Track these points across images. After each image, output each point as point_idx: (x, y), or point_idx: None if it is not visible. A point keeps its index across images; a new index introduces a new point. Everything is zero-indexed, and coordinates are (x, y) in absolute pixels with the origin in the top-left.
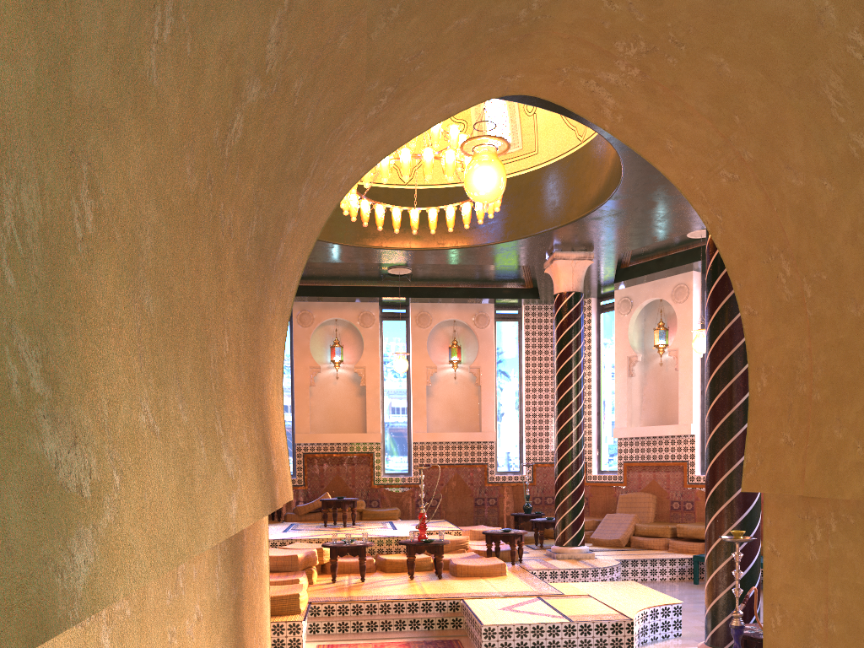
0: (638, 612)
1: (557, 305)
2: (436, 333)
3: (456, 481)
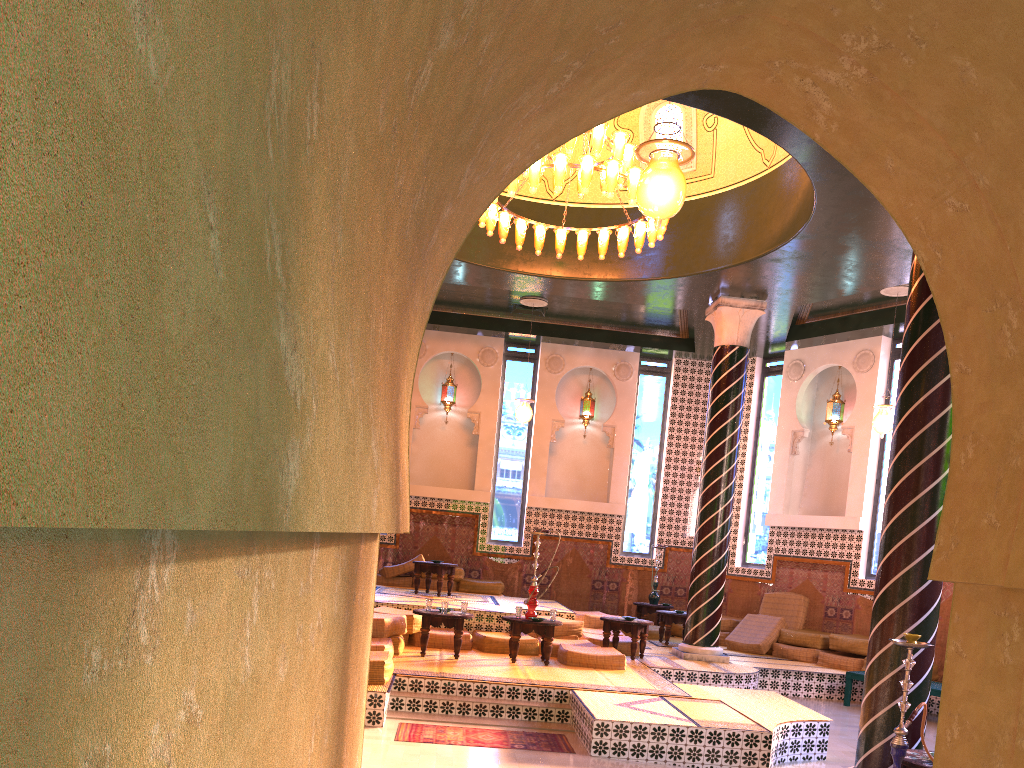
0: (778, 725)
1: (716, 360)
2: (568, 381)
3: (573, 557)
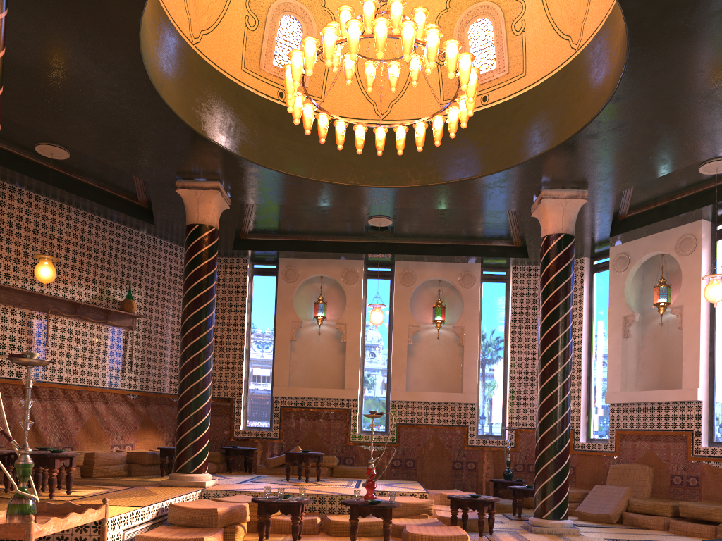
0: None
1: (544, 249)
2: (421, 293)
3: (434, 442)
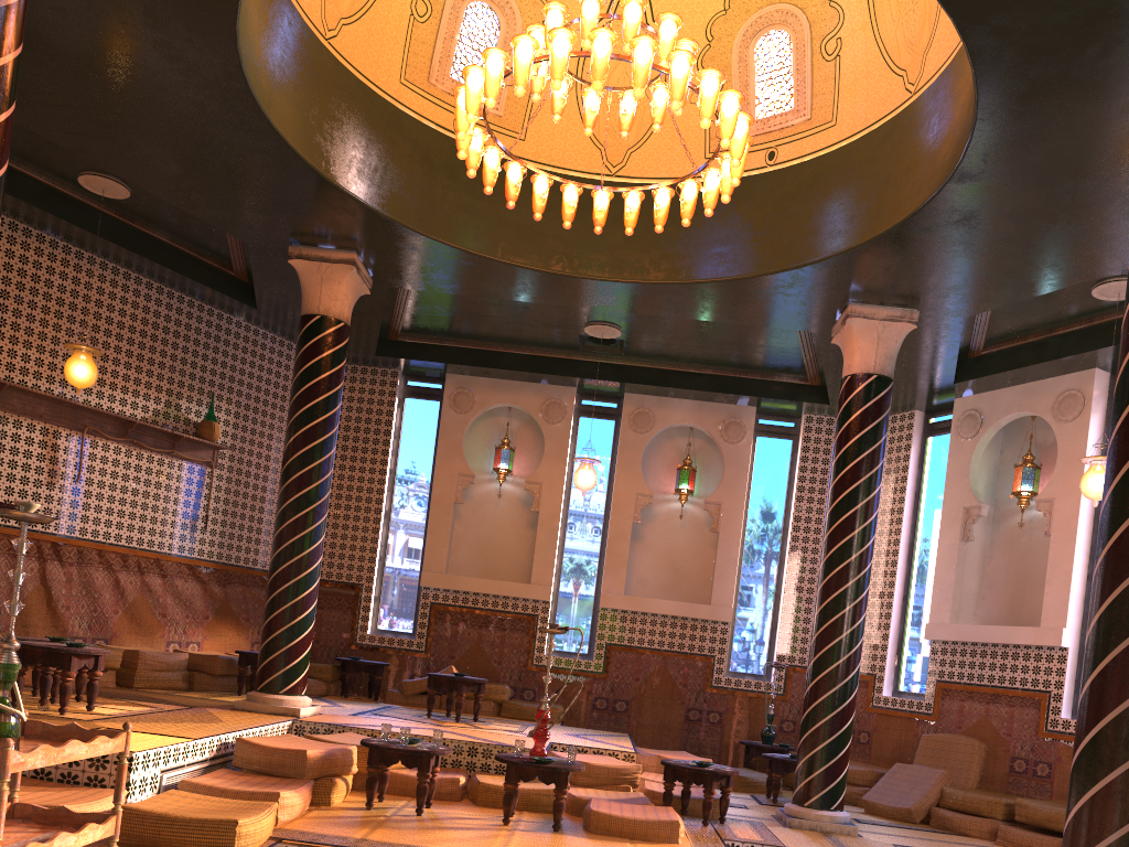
0: None
1: (844, 396)
2: (662, 446)
3: (661, 677)
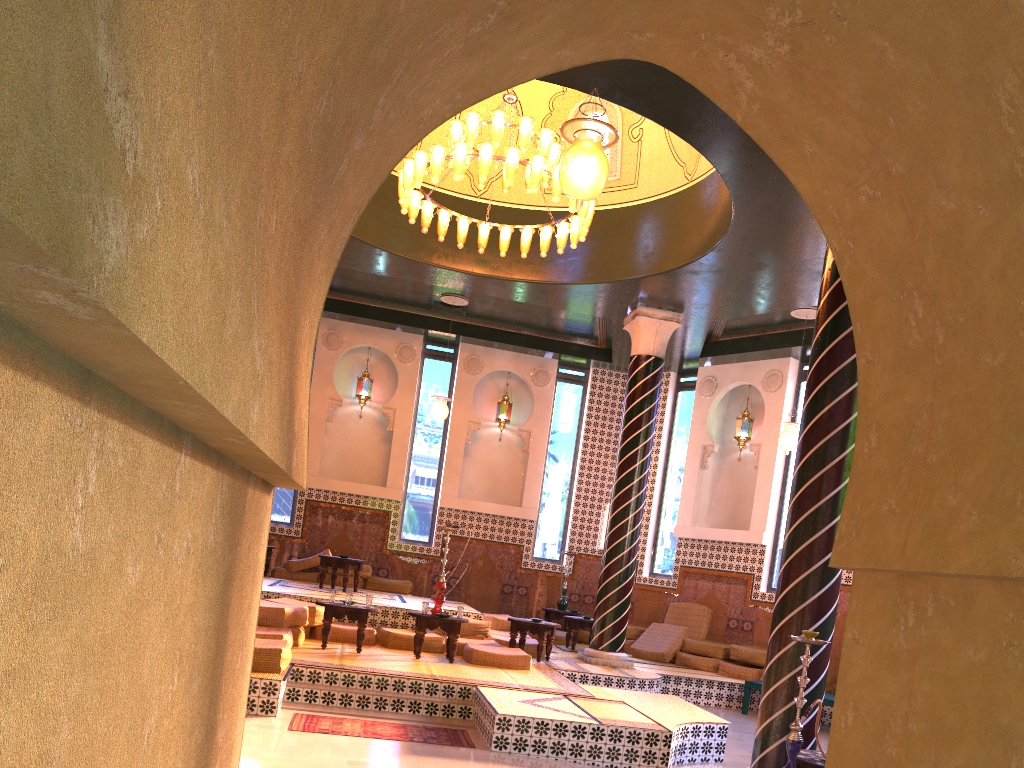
0: (678, 725)
1: (632, 369)
2: (486, 384)
3: (484, 560)
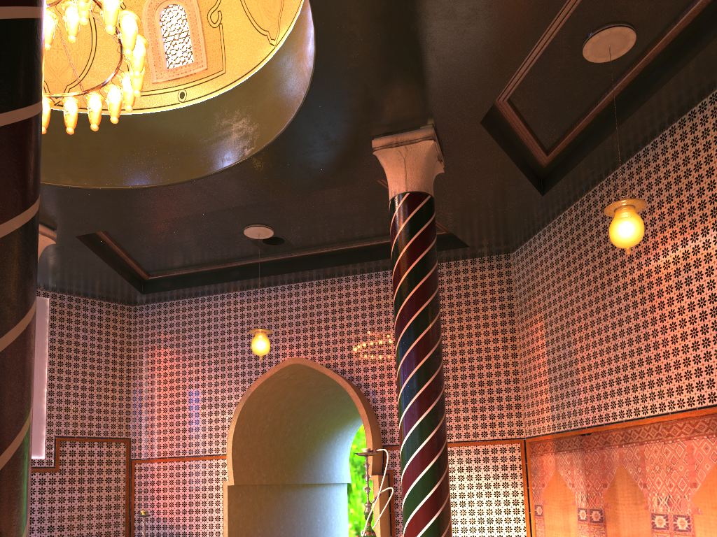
0: None
1: None
2: None
3: None
